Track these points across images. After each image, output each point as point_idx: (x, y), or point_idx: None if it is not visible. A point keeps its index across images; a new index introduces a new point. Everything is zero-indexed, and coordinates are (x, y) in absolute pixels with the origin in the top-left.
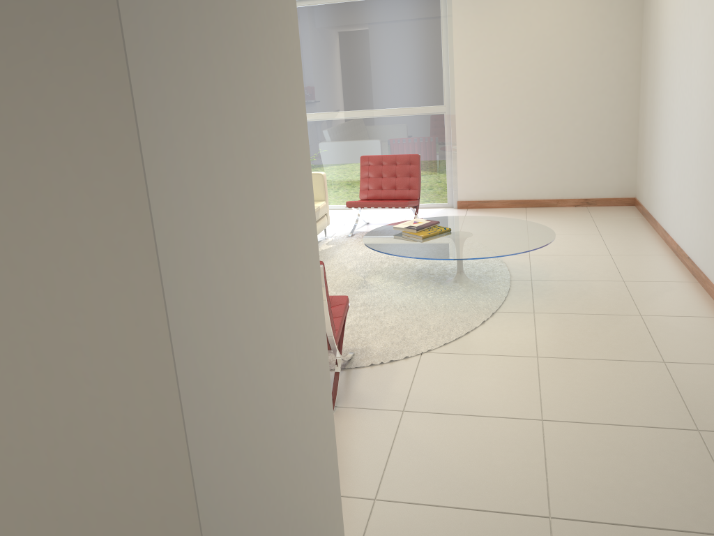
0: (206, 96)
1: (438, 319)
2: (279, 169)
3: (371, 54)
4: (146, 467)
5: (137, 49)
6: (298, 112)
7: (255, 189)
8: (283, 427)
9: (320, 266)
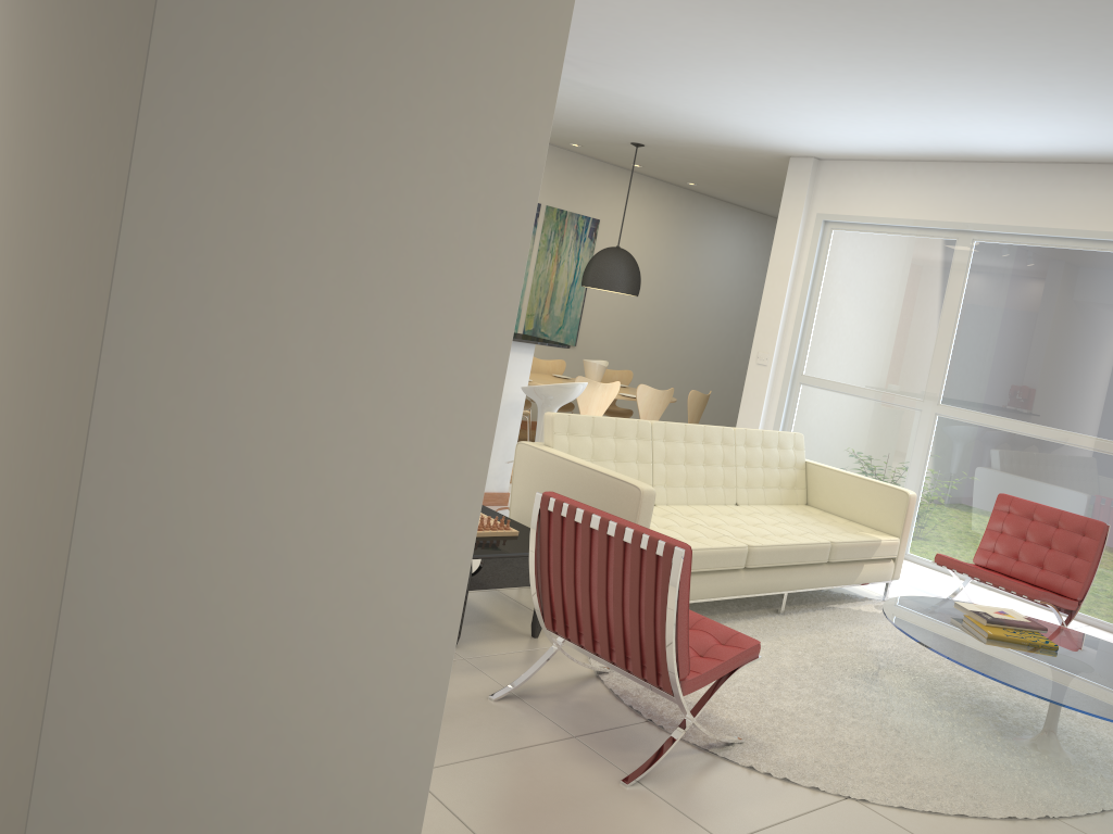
0: (281, 146)
1: (934, 773)
2: (424, 286)
3: (1087, 339)
4: (61, 495)
5: (167, 62)
6: (507, 238)
7: (350, 283)
8: (298, 596)
9: (679, 550)
